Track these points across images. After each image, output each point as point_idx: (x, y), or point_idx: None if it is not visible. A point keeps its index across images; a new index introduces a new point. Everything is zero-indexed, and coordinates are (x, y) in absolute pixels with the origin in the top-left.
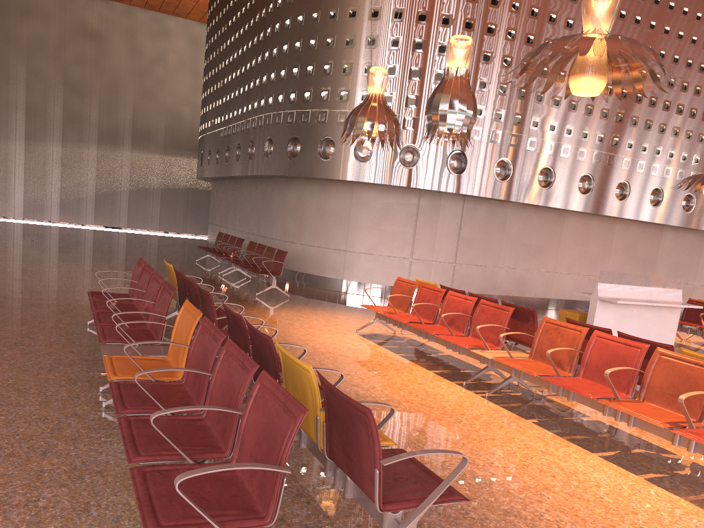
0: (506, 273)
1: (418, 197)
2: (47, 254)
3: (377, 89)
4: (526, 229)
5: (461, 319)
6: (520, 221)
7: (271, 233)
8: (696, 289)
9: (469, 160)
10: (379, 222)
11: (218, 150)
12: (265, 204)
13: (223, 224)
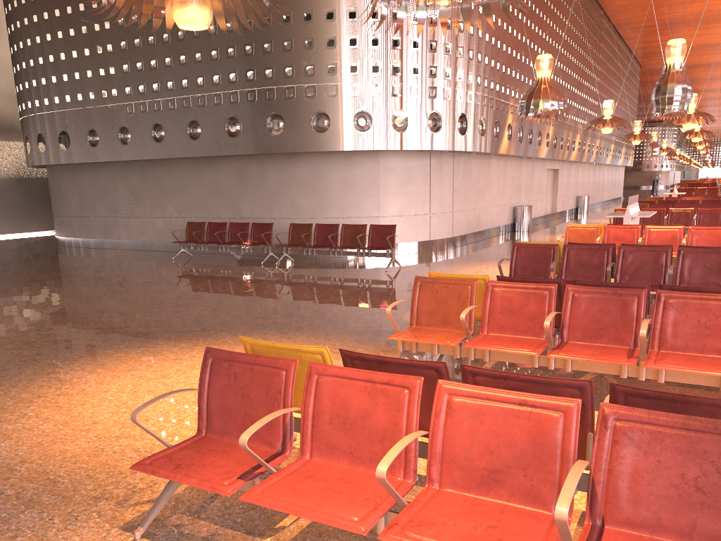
0: (473, 214)
1: (429, 158)
2: (64, 284)
3: (549, 73)
4: (478, 174)
5: (672, 243)
6: (476, 168)
7: (269, 213)
8: (533, 204)
9: (468, 121)
10: (405, 185)
11: (121, 129)
12: (247, 184)
13: (127, 214)
